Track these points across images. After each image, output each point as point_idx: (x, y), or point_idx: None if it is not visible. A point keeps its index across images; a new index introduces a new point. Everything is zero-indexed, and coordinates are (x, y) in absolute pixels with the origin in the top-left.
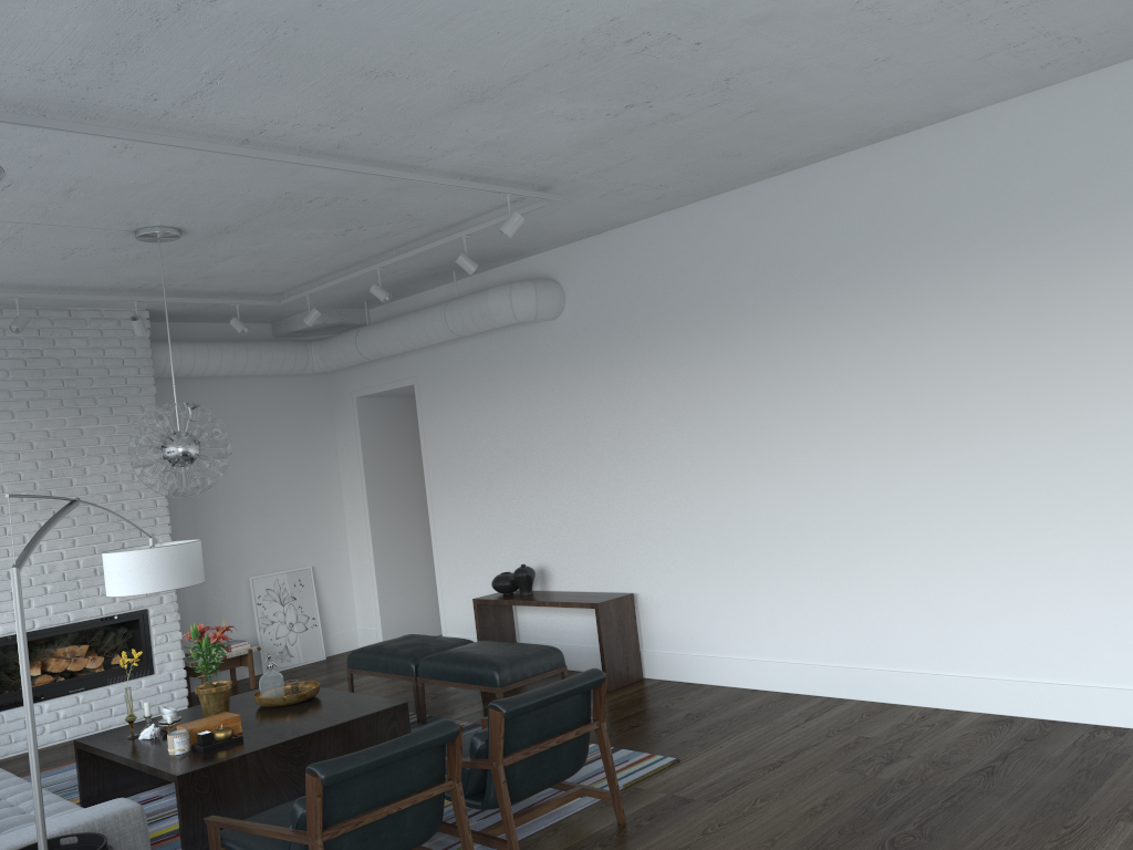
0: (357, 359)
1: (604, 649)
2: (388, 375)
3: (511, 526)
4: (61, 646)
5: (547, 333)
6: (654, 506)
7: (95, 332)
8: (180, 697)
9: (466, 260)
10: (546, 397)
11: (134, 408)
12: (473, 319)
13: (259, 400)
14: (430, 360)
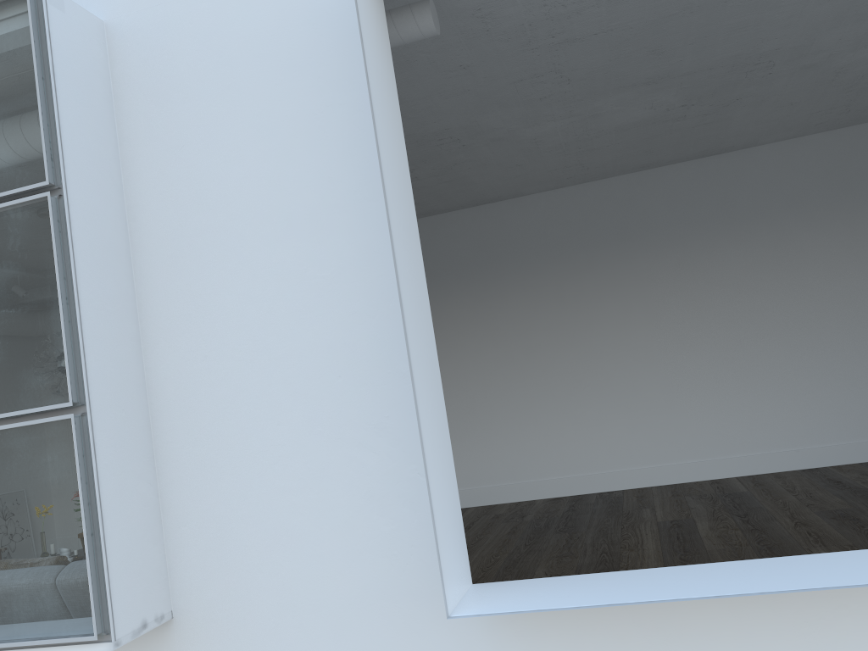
0: None
1: None
2: None
3: None
4: None
5: None
6: None
7: None
8: None
9: None
10: None
11: None
12: None
13: None
14: None
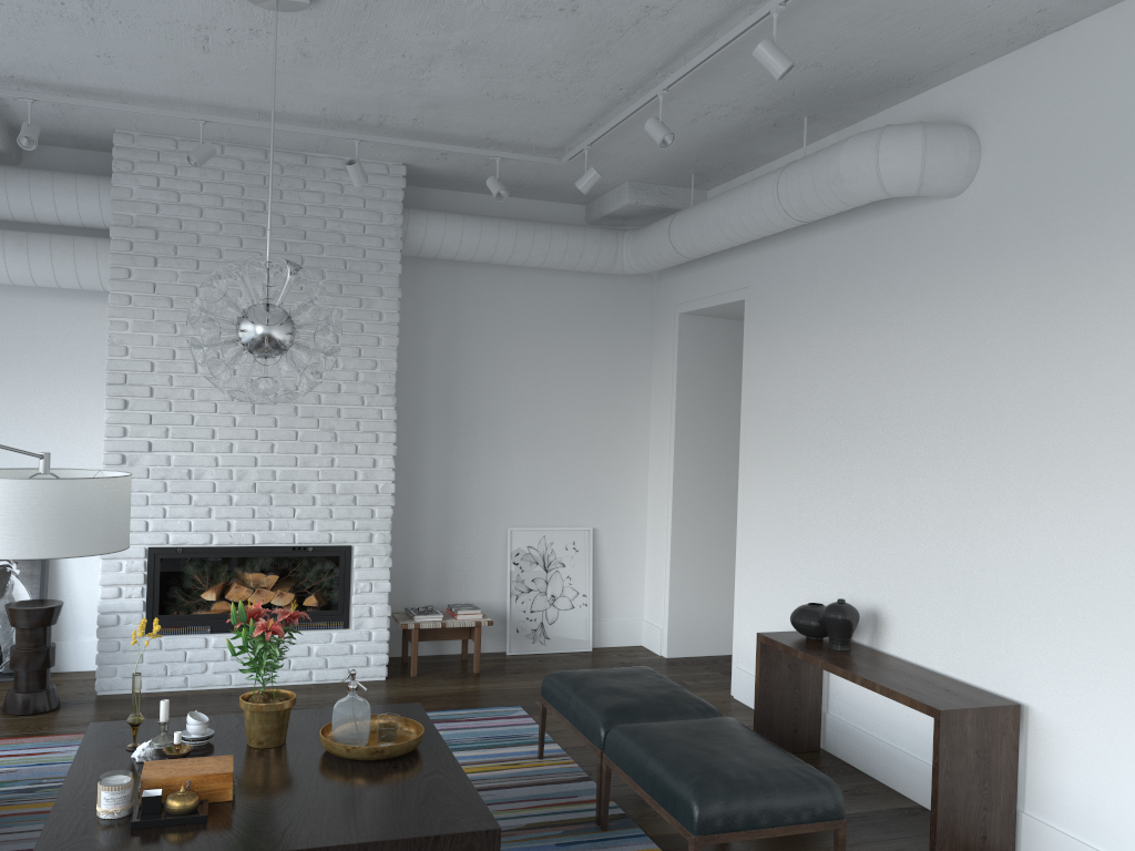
0: (671, 255)
1: (940, 795)
2: (717, 285)
3: (841, 532)
4: (240, 572)
5: (940, 221)
6: (1089, 556)
7: (334, 187)
8: (377, 665)
9: (770, 52)
10: (922, 331)
11: (369, 290)
12: (815, 189)
13: (554, 303)
14: (769, 264)
